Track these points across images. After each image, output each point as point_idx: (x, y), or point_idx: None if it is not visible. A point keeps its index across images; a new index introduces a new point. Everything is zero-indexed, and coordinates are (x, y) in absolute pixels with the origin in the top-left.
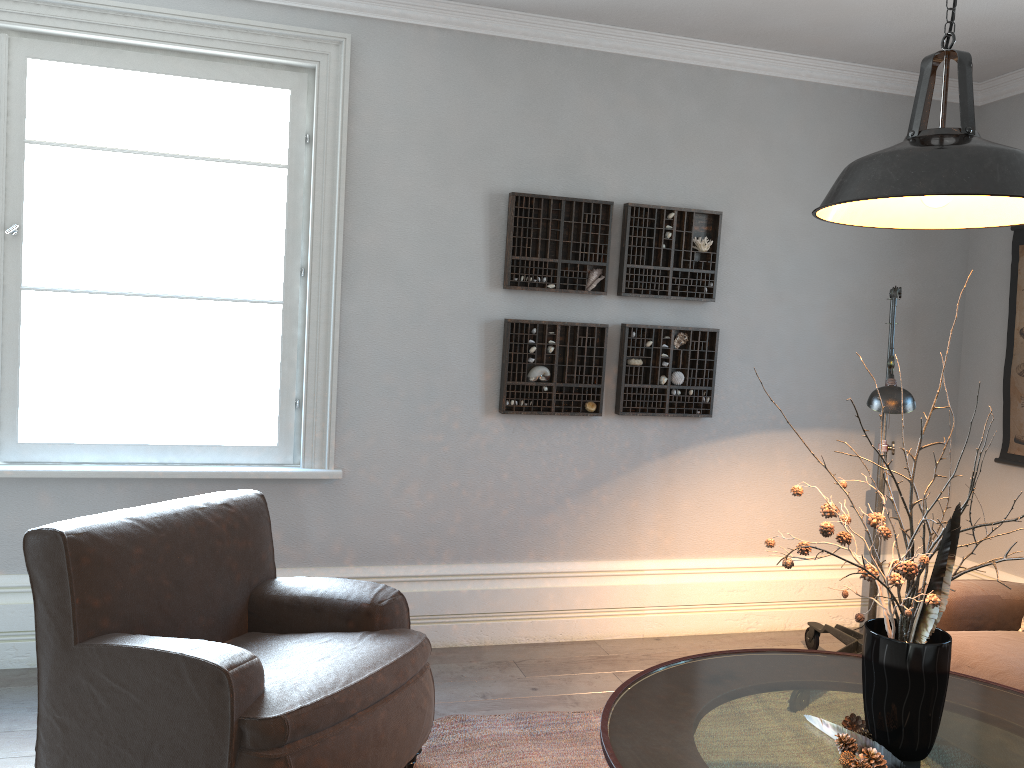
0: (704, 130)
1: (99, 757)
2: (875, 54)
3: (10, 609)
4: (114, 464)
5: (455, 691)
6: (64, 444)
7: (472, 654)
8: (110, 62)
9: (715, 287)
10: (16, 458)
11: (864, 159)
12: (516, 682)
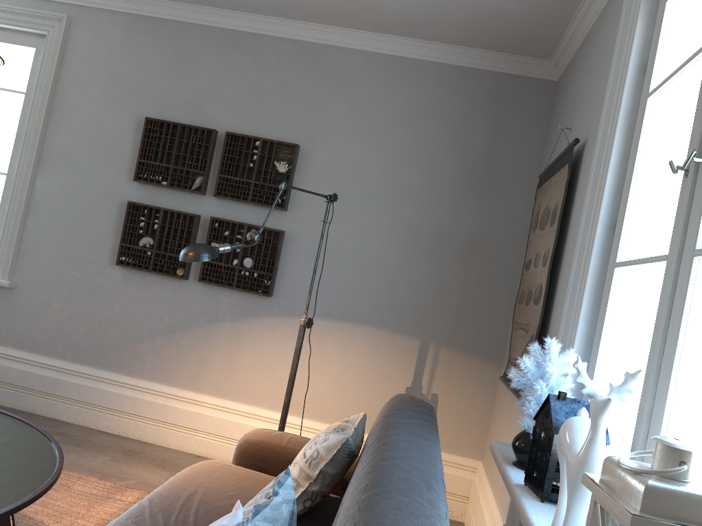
0: (301, 86)
1: None
2: (428, 30)
3: None
4: None
5: None
6: None
7: (56, 425)
8: None
9: (286, 199)
10: None
11: None
12: None
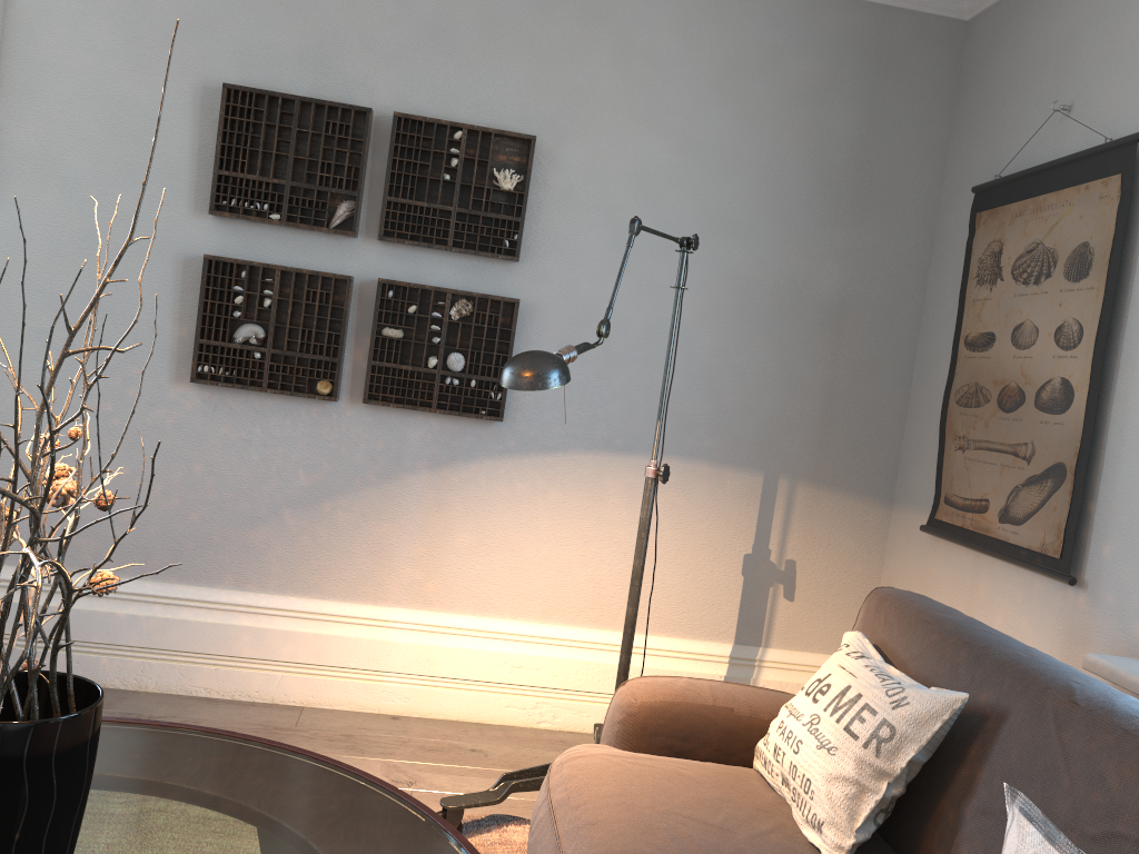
0: (528, 24)
1: None
2: None
3: None
4: None
5: None
6: None
7: (109, 699)
8: None
9: (520, 241)
10: None
11: None
12: None
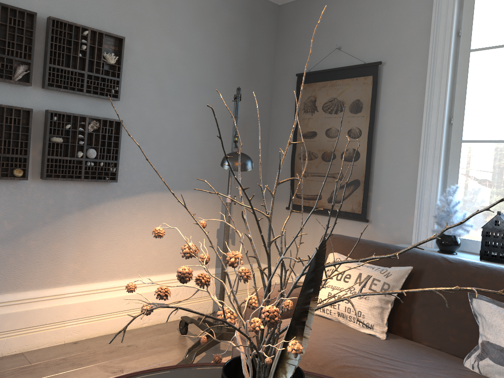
0: None
1: None
2: None
3: None
4: None
5: None
6: None
7: None
8: None
9: (120, 90)
10: None
11: None
12: None
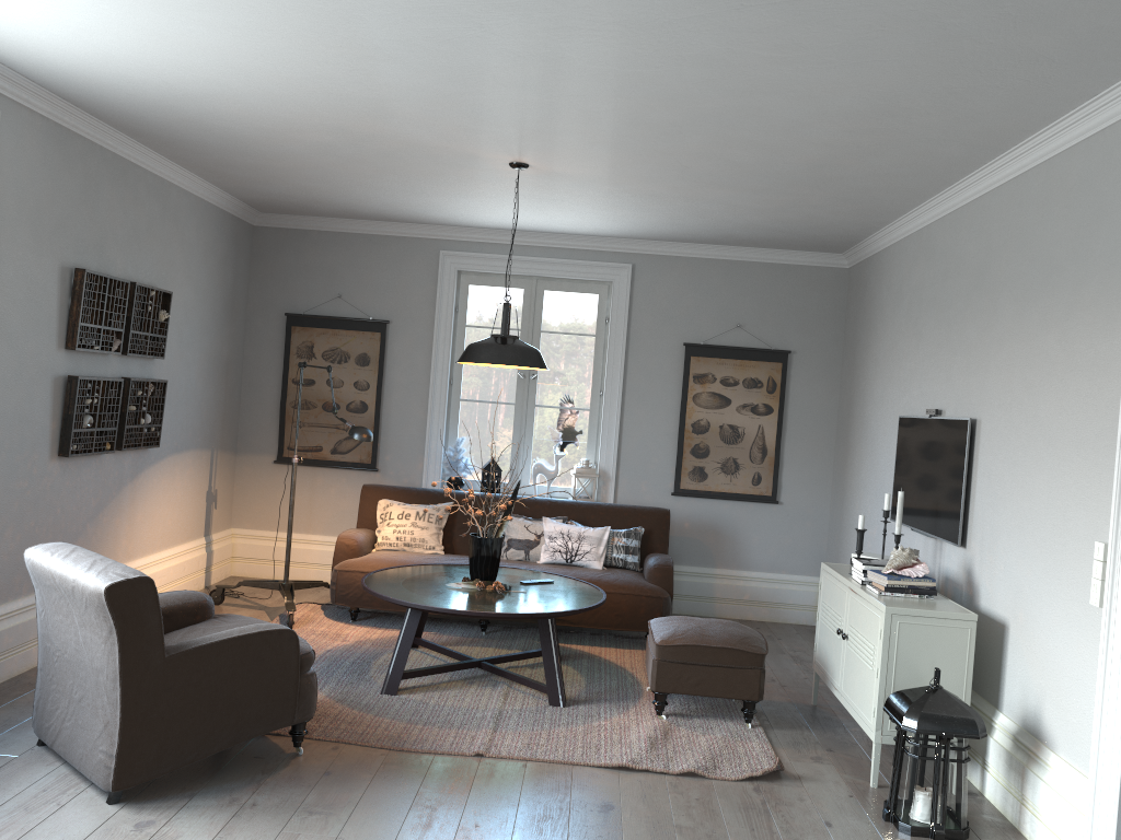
0: (159, 226)
1: (192, 728)
2: (245, 192)
3: None
4: None
5: None
6: None
7: None
8: None
9: (166, 348)
10: None
11: (501, 346)
12: None
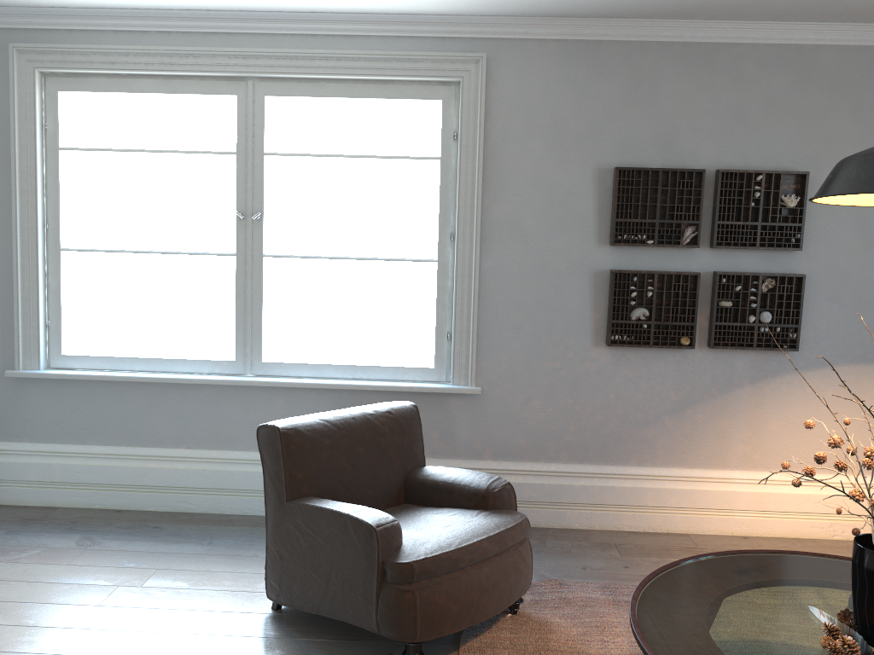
0: (793, 100)
1: (300, 577)
2: None
3: (258, 475)
4: (323, 378)
5: (562, 562)
6: (290, 363)
7: (582, 535)
8: (317, 93)
9: (802, 238)
10: (261, 372)
11: (846, 159)
12: (612, 560)
